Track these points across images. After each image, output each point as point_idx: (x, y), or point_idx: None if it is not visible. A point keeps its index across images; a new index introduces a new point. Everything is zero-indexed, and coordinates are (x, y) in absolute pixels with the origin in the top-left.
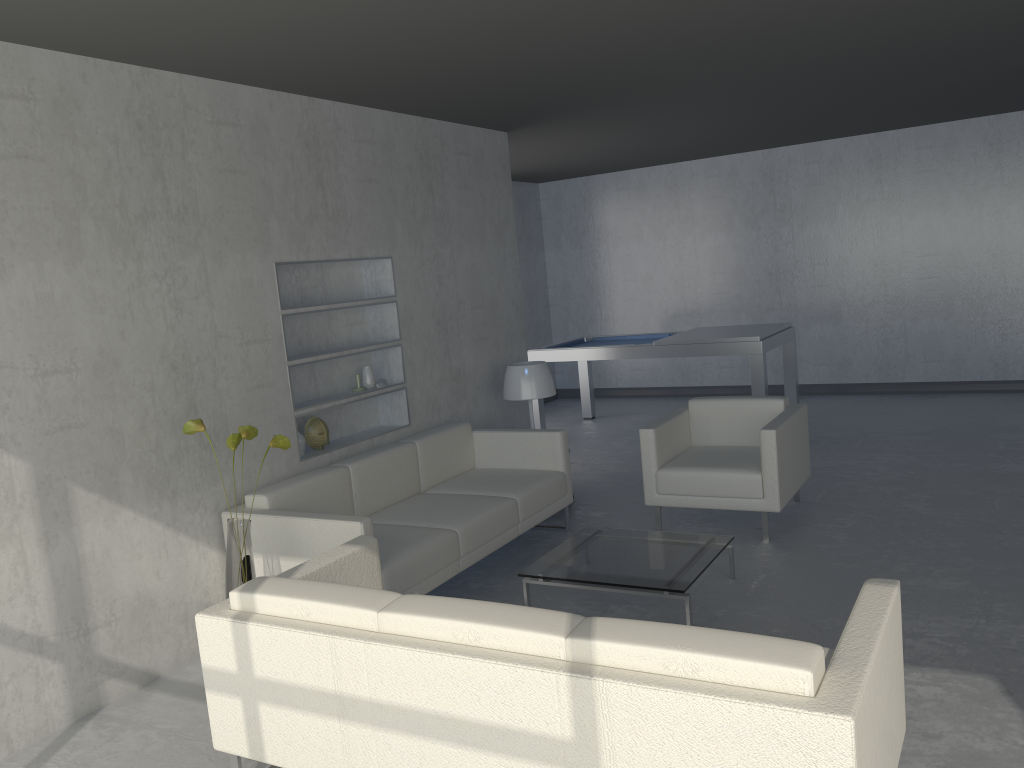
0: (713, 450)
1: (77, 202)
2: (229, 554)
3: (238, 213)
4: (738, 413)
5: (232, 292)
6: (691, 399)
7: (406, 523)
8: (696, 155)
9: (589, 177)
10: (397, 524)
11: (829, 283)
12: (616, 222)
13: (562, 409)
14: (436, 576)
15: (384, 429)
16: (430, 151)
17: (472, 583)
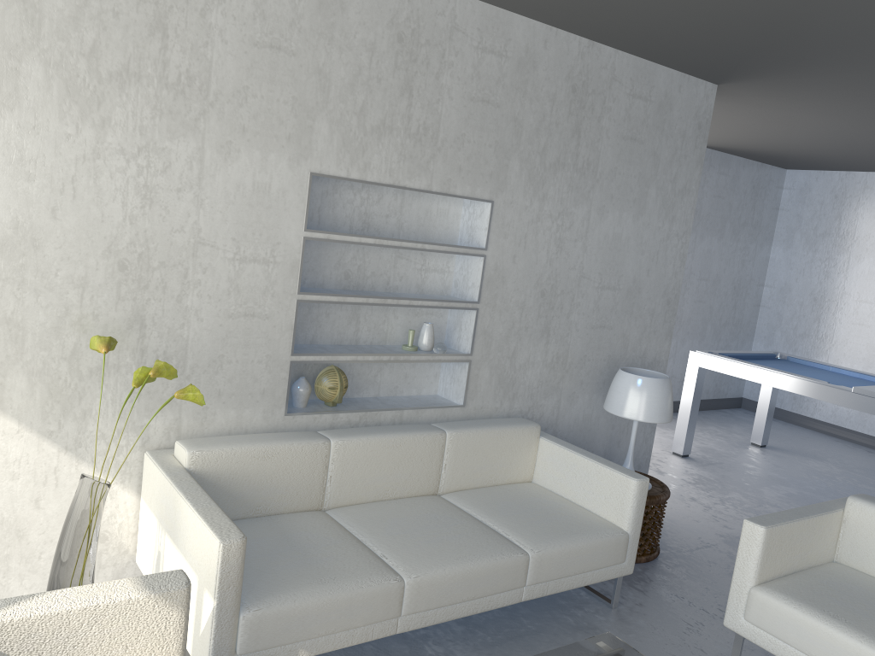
0: (860, 585)
1: (24, 38)
2: (65, 519)
3: (270, 101)
4: None
5: (235, 195)
6: (853, 496)
7: (364, 538)
8: None
9: (849, 173)
10: (355, 534)
11: None
12: (868, 231)
13: (735, 423)
14: (347, 634)
15: (431, 402)
16: (590, 84)
17: (431, 643)
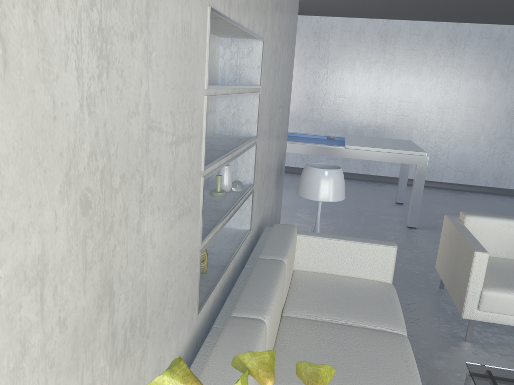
0: (495, 264)
1: None
2: None
3: None
4: (510, 232)
5: (171, 42)
6: (467, 215)
7: None
8: (345, 13)
9: None
10: None
11: (408, 115)
12: None
13: None
14: None
15: (228, 235)
16: None
17: None
